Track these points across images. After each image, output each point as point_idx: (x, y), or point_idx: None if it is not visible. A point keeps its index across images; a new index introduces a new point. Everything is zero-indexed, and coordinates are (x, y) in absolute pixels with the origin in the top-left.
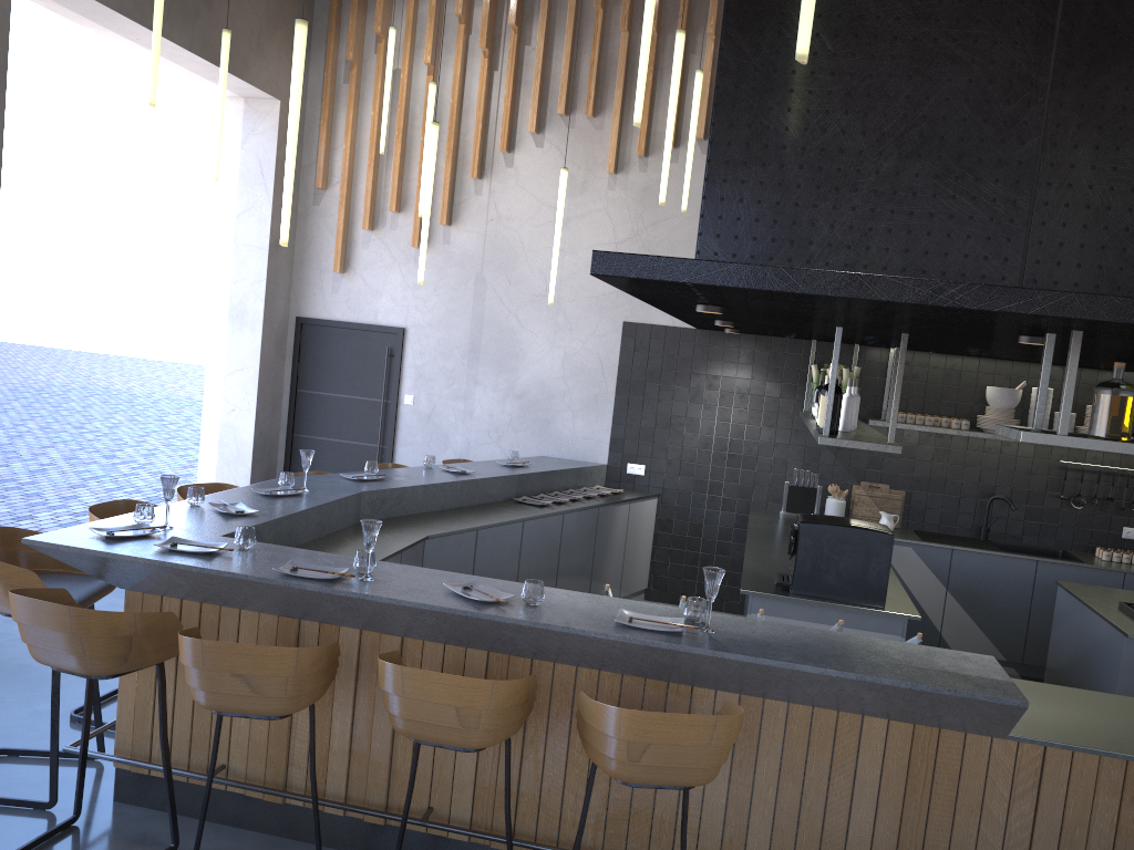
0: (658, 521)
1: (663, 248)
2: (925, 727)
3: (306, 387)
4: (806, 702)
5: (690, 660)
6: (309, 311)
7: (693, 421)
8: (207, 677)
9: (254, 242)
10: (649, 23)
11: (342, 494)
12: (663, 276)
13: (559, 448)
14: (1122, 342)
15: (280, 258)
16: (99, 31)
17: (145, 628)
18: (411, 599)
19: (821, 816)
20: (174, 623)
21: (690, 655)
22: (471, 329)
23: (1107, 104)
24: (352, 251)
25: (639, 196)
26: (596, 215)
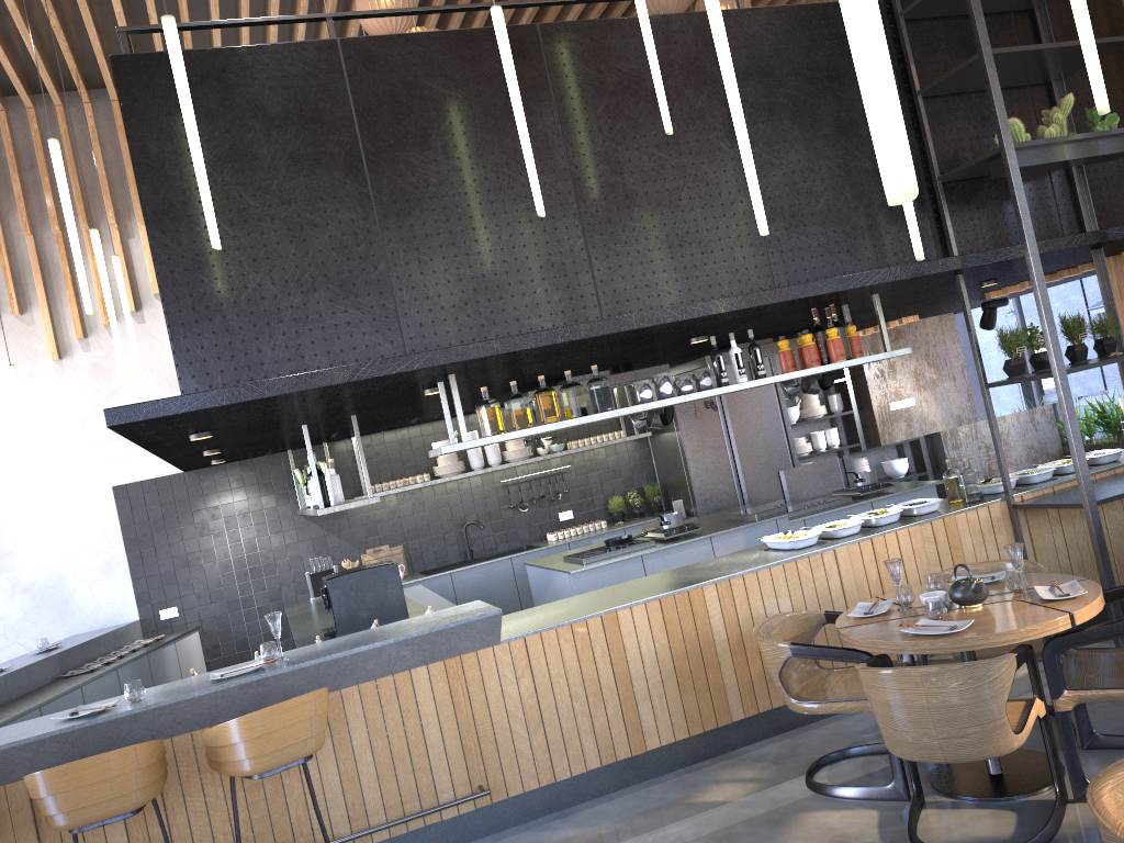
0: (206, 651)
1: None
2: (451, 659)
3: None
4: (370, 677)
5: (278, 681)
6: None
7: (209, 551)
8: None
9: None
10: (74, 233)
11: None
12: (166, 412)
13: (87, 622)
14: (484, 375)
15: None
16: None
17: None
18: (29, 736)
19: (407, 753)
20: None
21: (277, 677)
22: None
23: (417, 234)
24: None
25: (91, 373)
26: (53, 400)
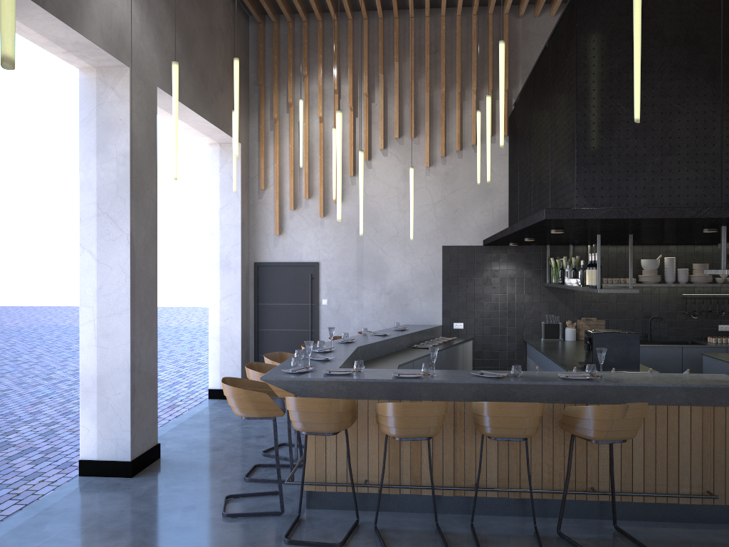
0: (474, 353)
1: (460, 204)
2: (707, 407)
3: (263, 302)
4: (653, 403)
5: (602, 389)
6: (261, 258)
7: (487, 295)
8: (404, 421)
9: (232, 223)
10: (503, 98)
11: (351, 348)
12: (578, 216)
13: (414, 319)
14: None
15: (245, 230)
16: (166, 117)
17: (351, 407)
18: (465, 379)
19: (665, 456)
20: (355, 405)
21: (603, 387)
22: (356, 258)
23: None
24: (284, 222)
25: (443, 177)
26: (421, 190)
